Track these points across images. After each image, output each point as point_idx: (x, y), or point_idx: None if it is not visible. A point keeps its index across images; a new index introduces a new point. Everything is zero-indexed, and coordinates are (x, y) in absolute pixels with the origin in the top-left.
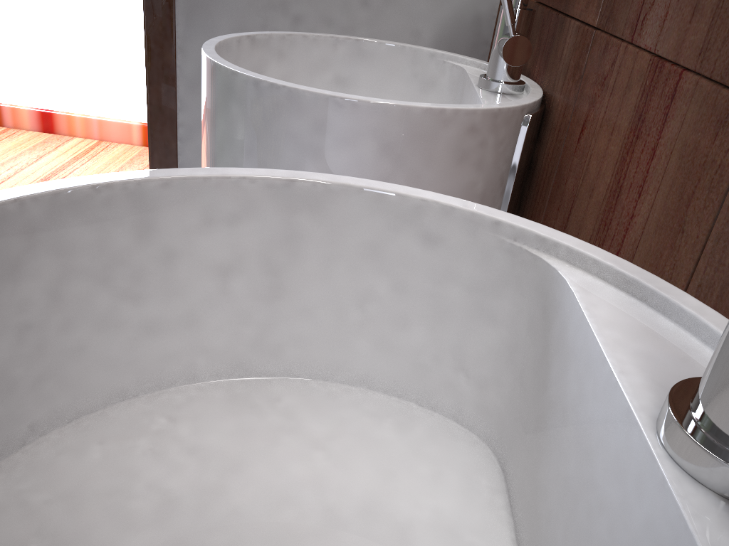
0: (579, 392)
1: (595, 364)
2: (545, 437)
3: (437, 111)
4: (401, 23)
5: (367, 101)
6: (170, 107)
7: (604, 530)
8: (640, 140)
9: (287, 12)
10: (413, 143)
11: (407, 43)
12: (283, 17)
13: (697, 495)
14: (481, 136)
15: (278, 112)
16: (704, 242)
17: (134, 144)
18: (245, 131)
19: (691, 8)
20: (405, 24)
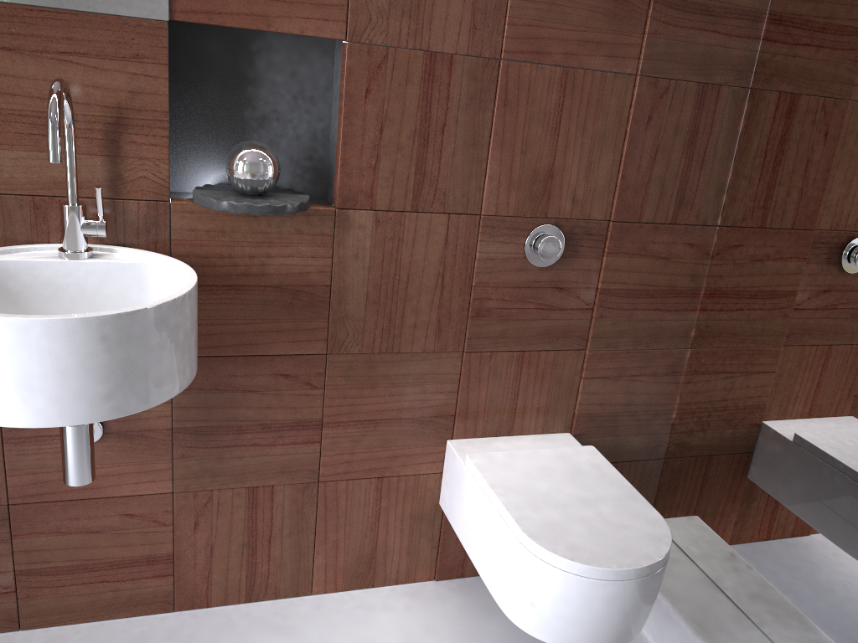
0: (33, 276)
1: (36, 265)
2: (24, 301)
3: None
4: None
5: None
6: None
7: (73, 287)
8: None
9: None
10: None
11: None
12: None
13: (89, 260)
14: None
15: None
16: None
17: None
18: None
19: None
20: None
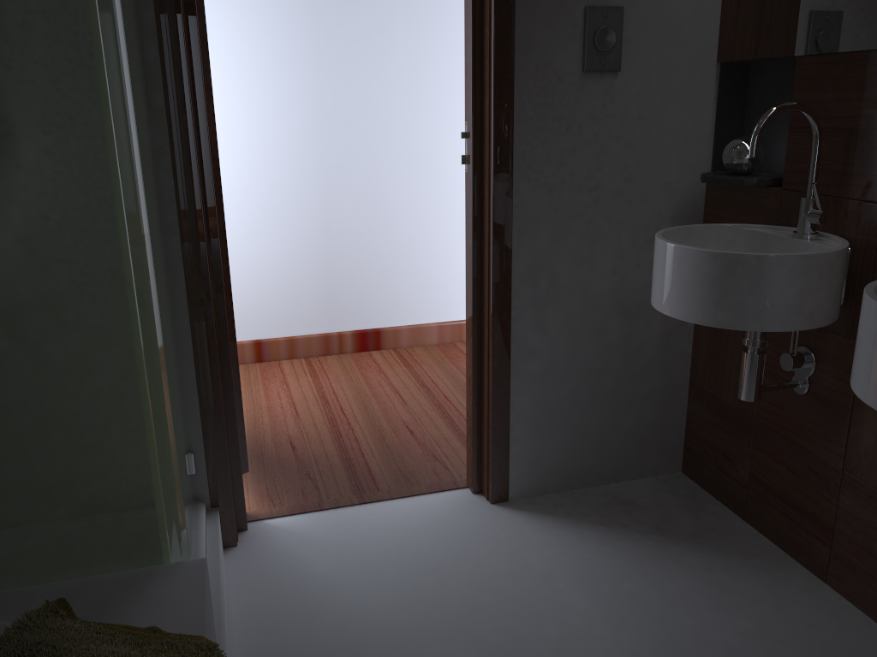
0: None
1: None
2: None
3: (836, 251)
4: (651, 211)
5: (814, 253)
6: (507, 297)
7: None
8: None
9: (583, 218)
10: (829, 268)
11: (655, 222)
12: (580, 221)
13: None
14: (845, 259)
15: (771, 268)
16: None
17: (246, 363)
18: (748, 281)
19: None
20: (653, 211)
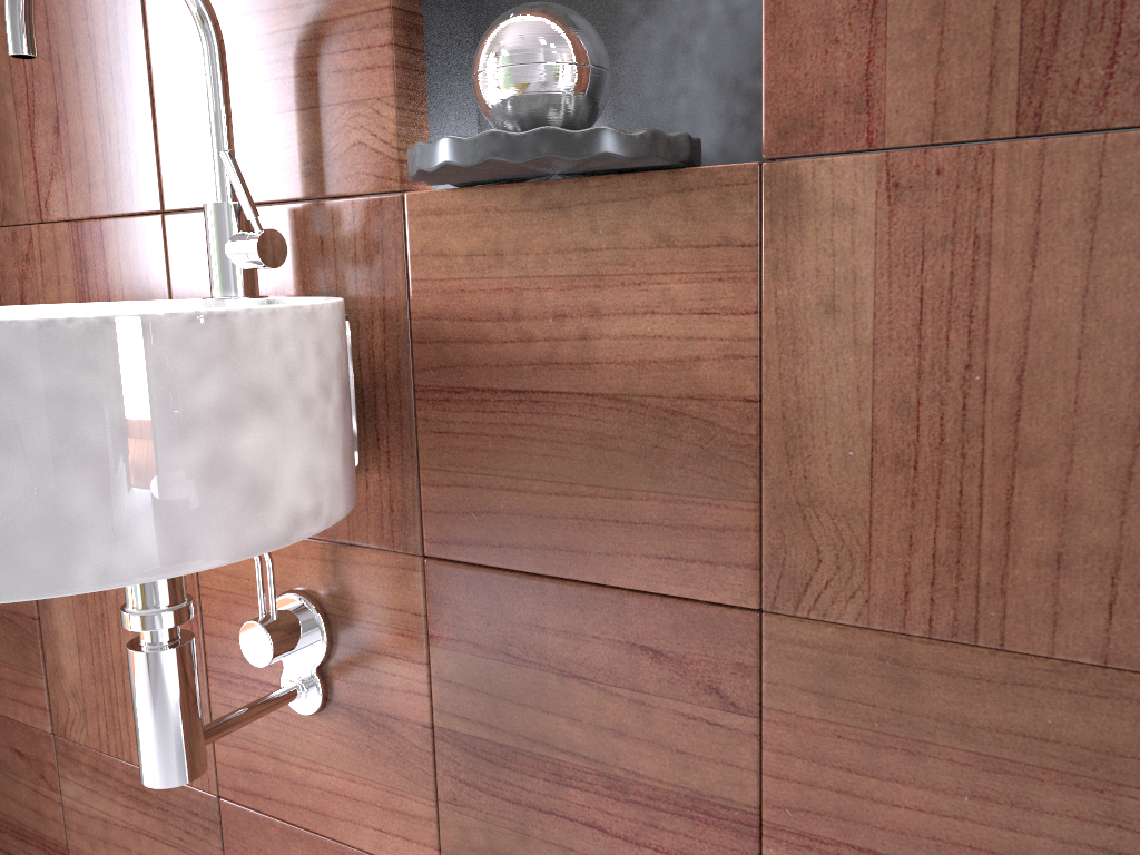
0: None
1: None
2: None
3: None
4: None
5: None
6: None
7: None
8: (90, 272)
9: None
10: None
11: None
12: None
13: None
14: None
15: None
16: (169, 291)
17: None
18: None
19: (86, 185)
20: None
